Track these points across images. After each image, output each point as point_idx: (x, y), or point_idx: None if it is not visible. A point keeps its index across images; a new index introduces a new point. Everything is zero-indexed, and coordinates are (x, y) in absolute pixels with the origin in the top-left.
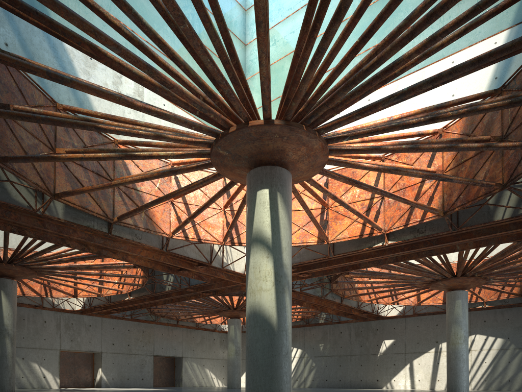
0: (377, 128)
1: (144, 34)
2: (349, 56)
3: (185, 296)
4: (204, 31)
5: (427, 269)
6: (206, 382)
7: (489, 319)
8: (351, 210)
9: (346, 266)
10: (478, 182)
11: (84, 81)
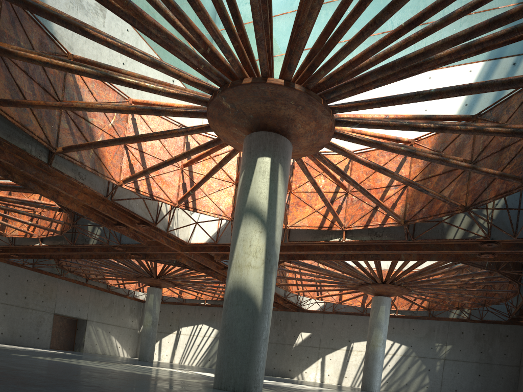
0: (388, 123)
1: None
2: (389, 39)
3: (108, 254)
4: None
5: (360, 272)
6: (110, 350)
7: (397, 326)
8: (324, 199)
9: (294, 254)
10: (448, 200)
11: None
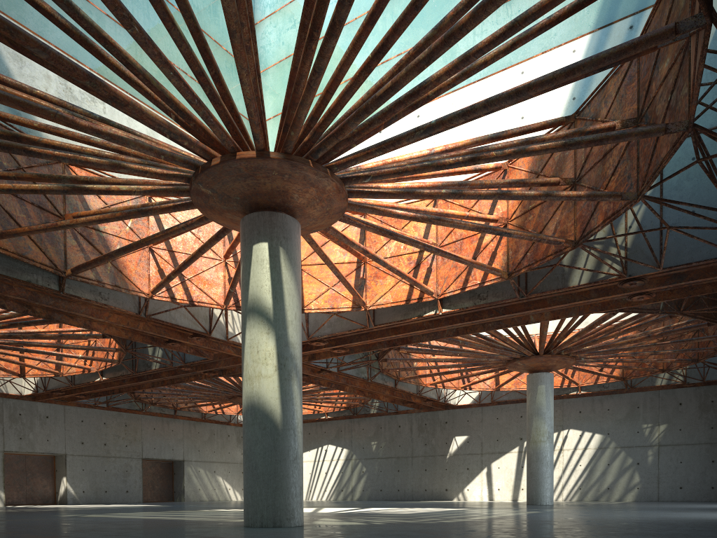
0: (407, 168)
1: (103, 5)
2: (361, 75)
3: (181, 376)
4: (193, 2)
5: (503, 344)
6: (218, 495)
7: (585, 409)
8: (389, 268)
9: (395, 339)
10: (543, 238)
11: (10, 80)
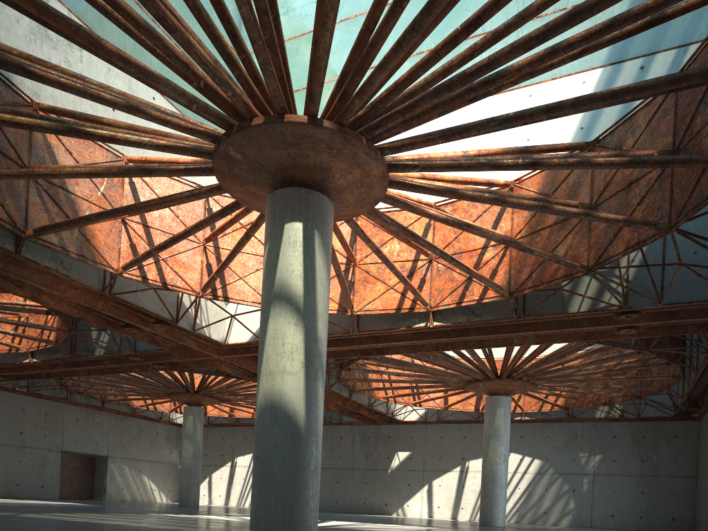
0: (461, 163)
1: None
2: (443, 48)
3: (124, 366)
4: None
5: (466, 365)
6: (142, 495)
7: (526, 434)
8: (396, 272)
9: (370, 348)
10: (562, 260)
11: None
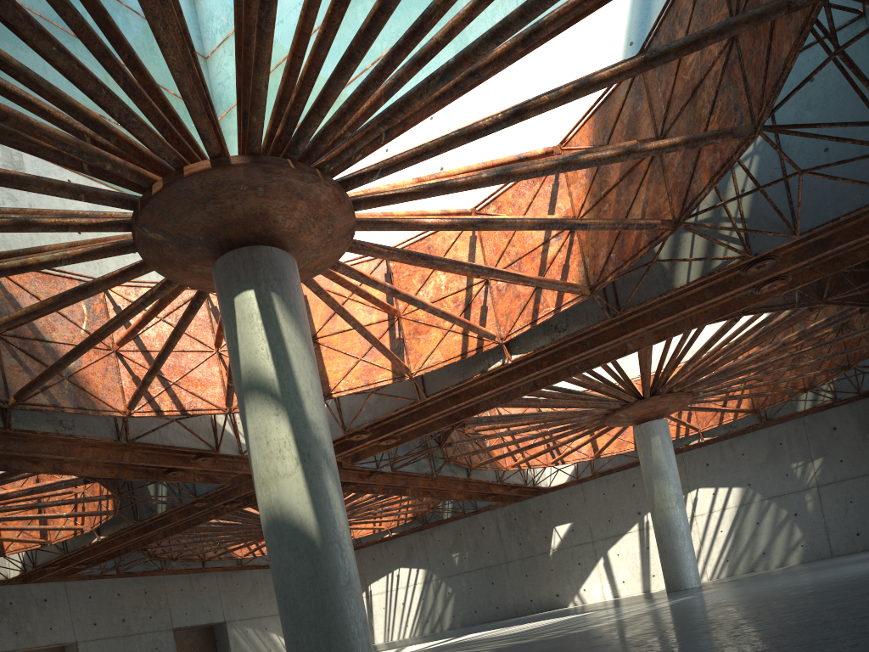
0: (427, 147)
1: None
2: (335, 11)
3: (198, 516)
4: None
5: (596, 395)
6: None
7: (713, 460)
8: (431, 310)
9: (456, 412)
10: (631, 223)
11: None
